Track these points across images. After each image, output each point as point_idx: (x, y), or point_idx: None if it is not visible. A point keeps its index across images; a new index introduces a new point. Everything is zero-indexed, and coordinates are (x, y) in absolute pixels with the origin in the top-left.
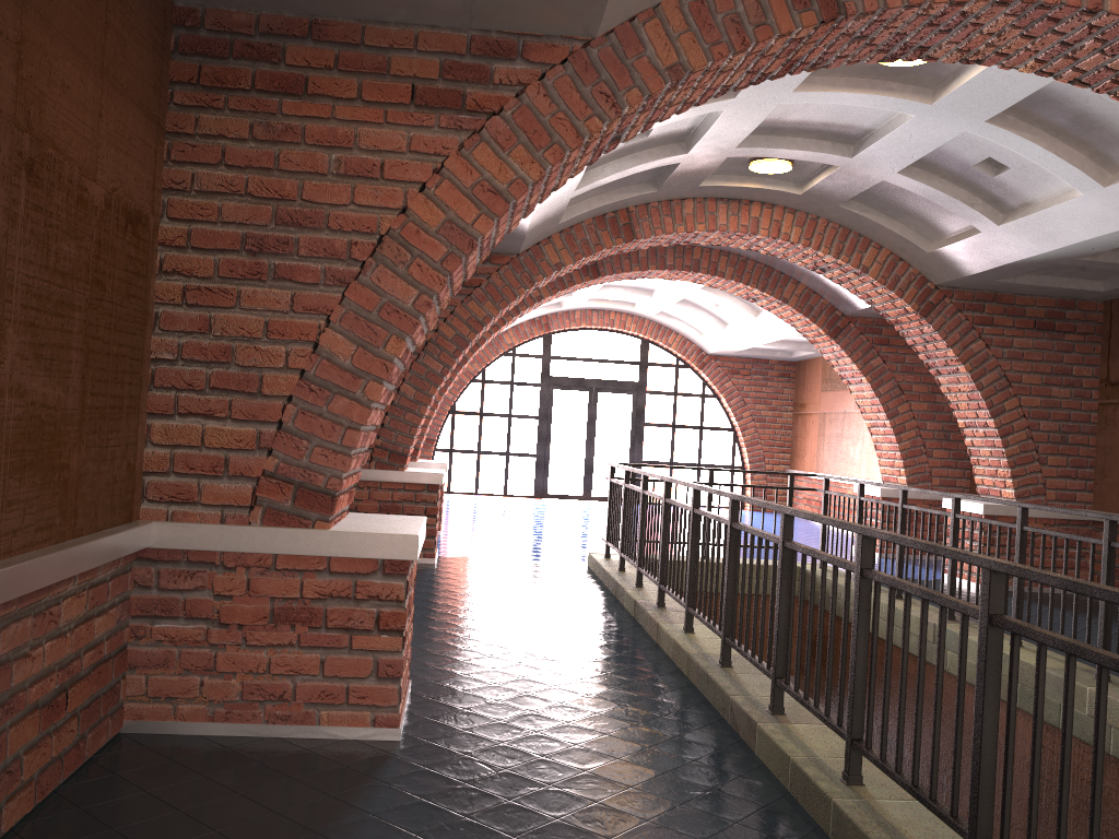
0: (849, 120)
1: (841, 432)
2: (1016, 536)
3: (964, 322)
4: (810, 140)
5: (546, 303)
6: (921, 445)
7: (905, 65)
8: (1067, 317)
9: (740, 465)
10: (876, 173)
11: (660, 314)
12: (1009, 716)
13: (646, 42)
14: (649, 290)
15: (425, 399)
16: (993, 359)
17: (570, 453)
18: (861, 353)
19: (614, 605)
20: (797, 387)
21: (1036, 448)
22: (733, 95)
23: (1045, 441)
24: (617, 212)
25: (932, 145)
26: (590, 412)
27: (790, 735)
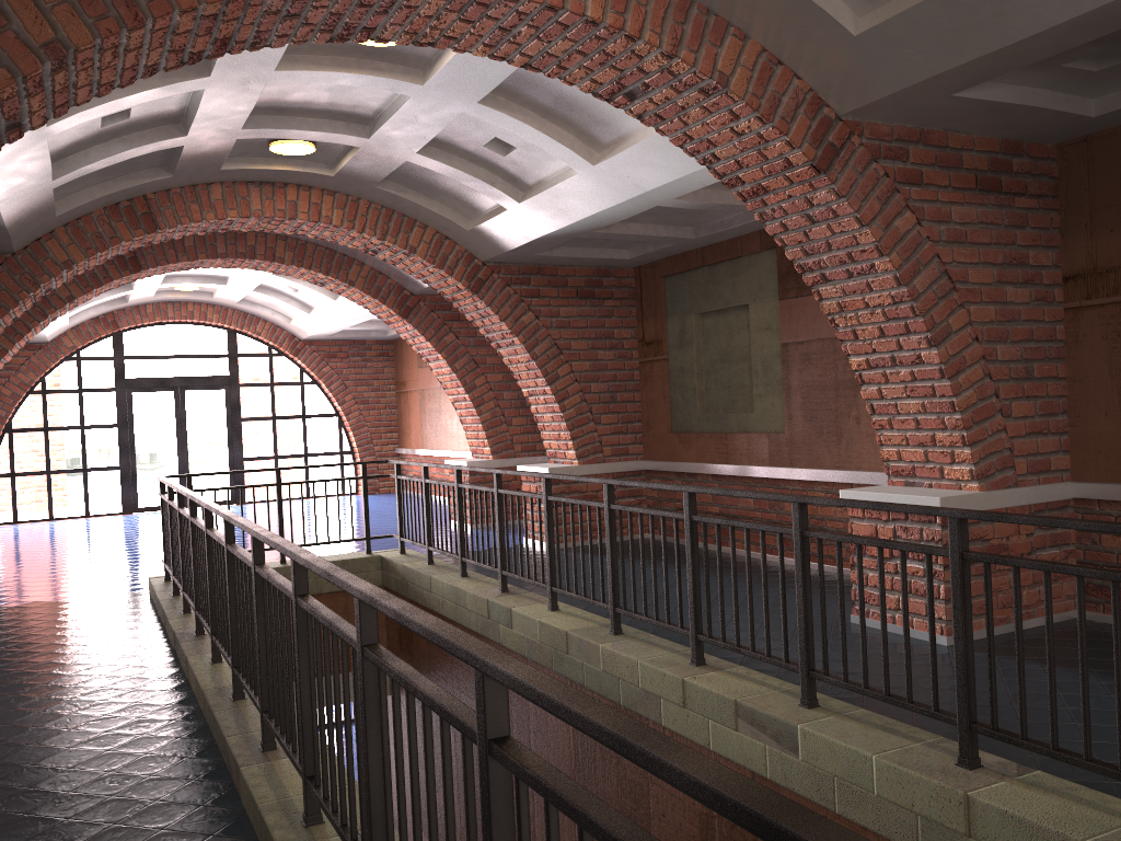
0: (354, 100)
1: (440, 406)
2: (544, 506)
3: (513, 296)
4: (323, 120)
5: (104, 299)
6: (501, 414)
7: (384, 44)
8: (604, 284)
9: (349, 450)
10: (398, 153)
11: (243, 301)
12: (383, 751)
13: (10, 13)
14: (222, 278)
15: None
16: (544, 329)
17: None
18: (434, 330)
19: (158, 639)
20: (397, 365)
21: (590, 409)
22: (208, 73)
23: (597, 402)
24: (134, 200)
25: (439, 126)
26: (179, 413)
27: (271, 775)
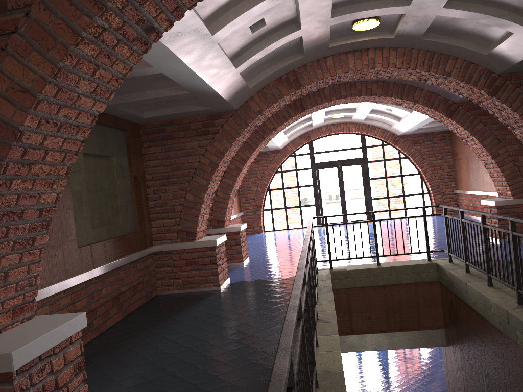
0: None
1: (478, 166)
2: None
3: (522, 94)
4: (379, 1)
5: (300, 127)
6: (517, 171)
7: None
8: None
9: (427, 192)
10: (430, 11)
11: (366, 119)
12: None
13: None
14: (353, 109)
15: (200, 200)
16: None
17: (349, 195)
18: (469, 123)
19: None
20: (452, 144)
21: None
22: None
23: None
24: (288, 73)
25: None
26: (339, 178)
27: None
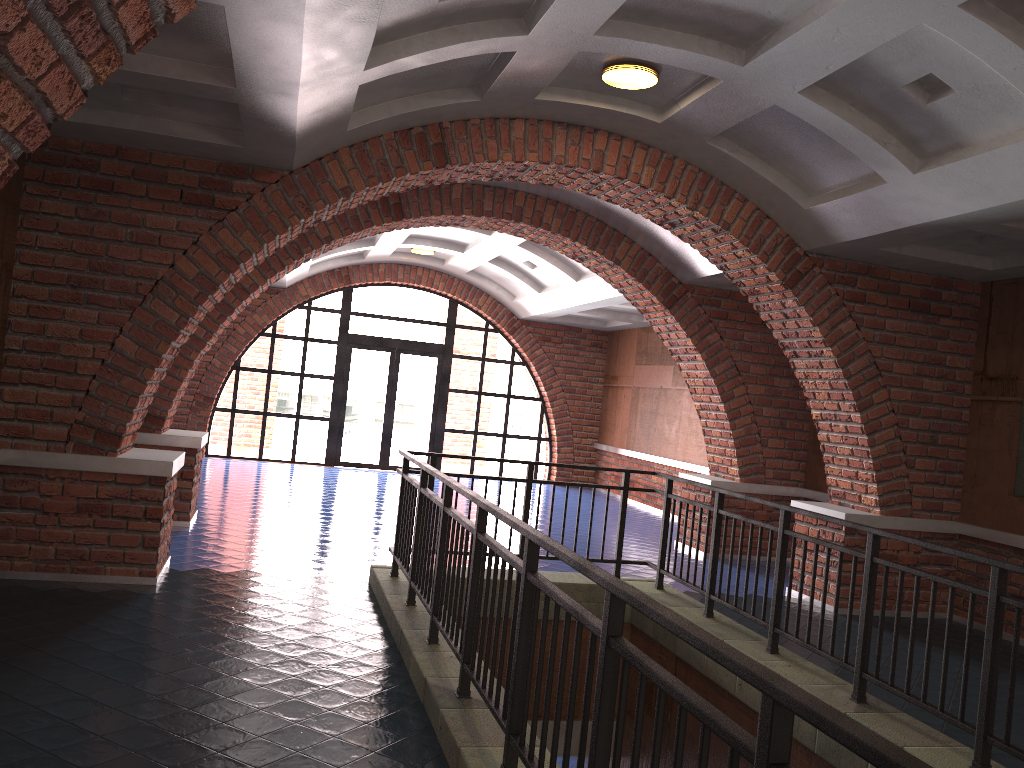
0: (754, 3)
1: (656, 408)
2: (988, 610)
3: (834, 297)
4: (691, 36)
5: (346, 251)
6: (756, 433)
7: None
8: (943, 298)
9: (547, 437)
10: (769, 92)
11: (471, 273)
12: None
13: None
14: (461, 244)
15: (152, 359)
16: (864, 343)
17: (373, 412)
18: (698, 327)
19: (396, 674)
20: (609, 358)
21: (904, 449)
22: None
23: (913, 441)
24: (427, 127)
25: (862, 48)
26: (391, 374)
27: None
